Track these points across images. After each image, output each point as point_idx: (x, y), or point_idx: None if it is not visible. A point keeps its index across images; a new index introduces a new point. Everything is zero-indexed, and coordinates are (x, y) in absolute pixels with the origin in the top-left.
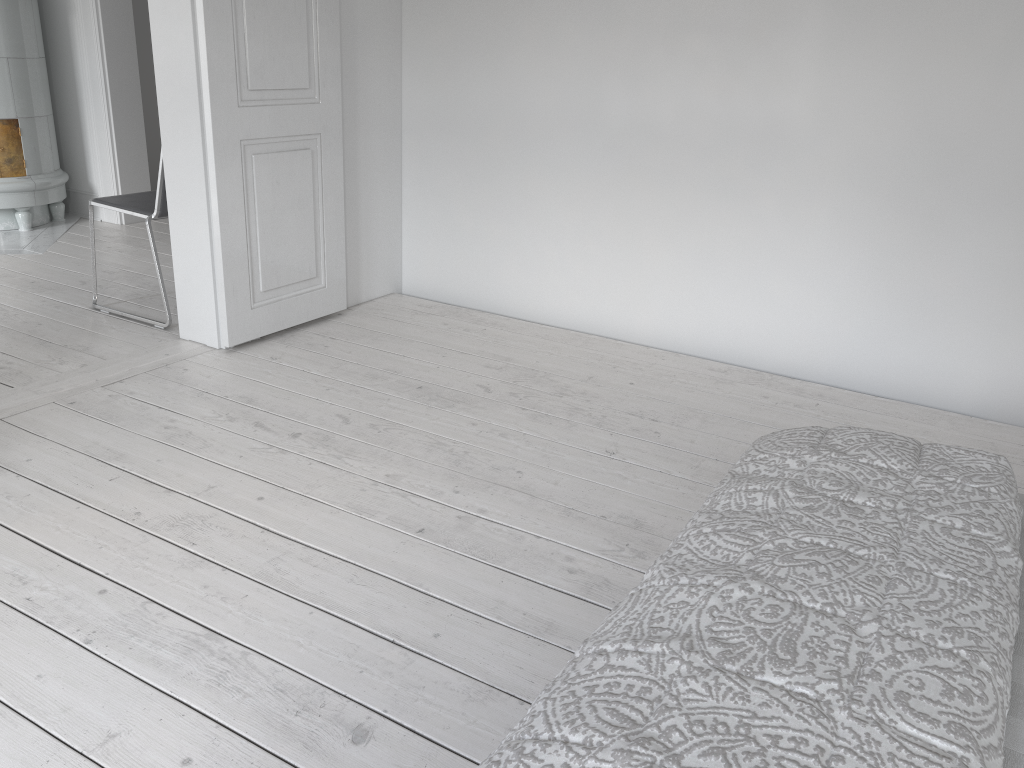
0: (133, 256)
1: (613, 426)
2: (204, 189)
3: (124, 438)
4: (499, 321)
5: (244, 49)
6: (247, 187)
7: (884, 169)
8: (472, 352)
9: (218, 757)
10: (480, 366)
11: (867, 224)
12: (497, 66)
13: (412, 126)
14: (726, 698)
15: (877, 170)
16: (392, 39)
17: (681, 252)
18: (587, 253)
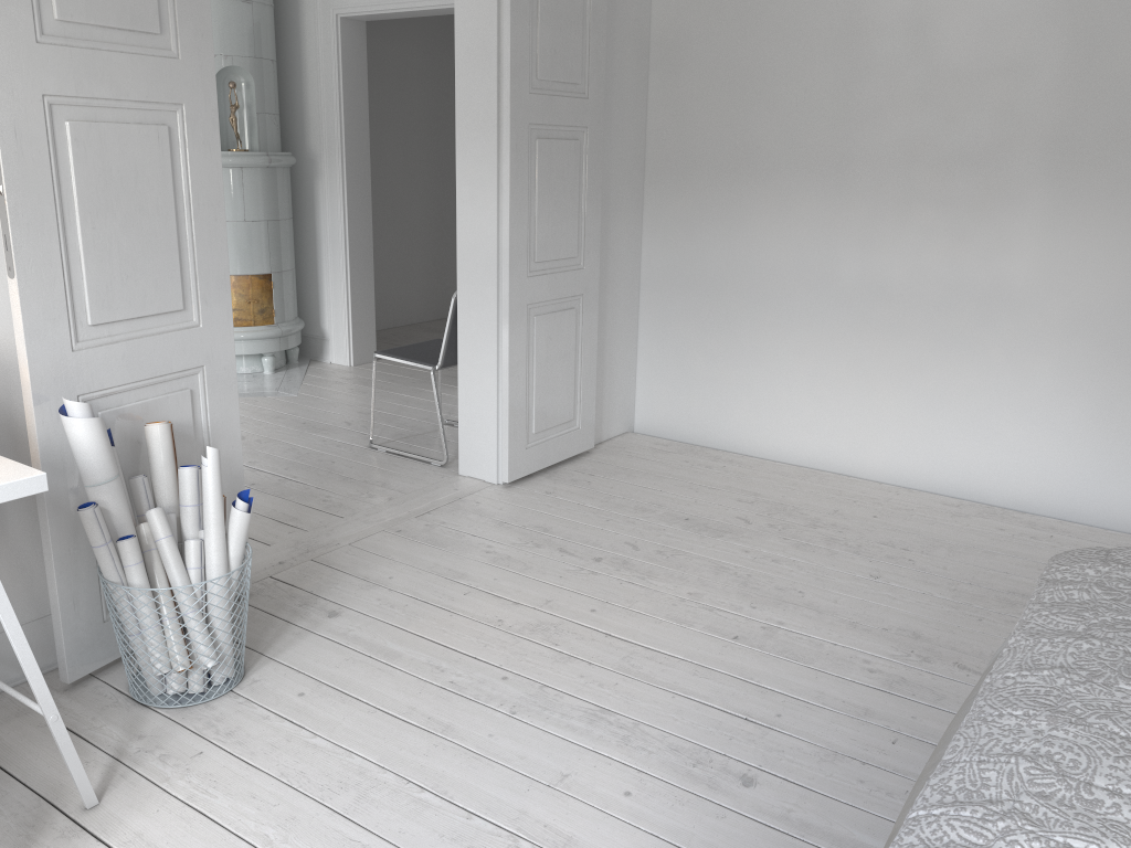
0: (377, 397)
1: (870, 554)
2: (495, 346)
3: (457, 560)
4: (734, 458)
5: (534, 229)
6: (529, 343)
7: (1105, 325)
8: (721, 487)
9: (649, 791)
10: (733, 500)
11: (1090, 373)
12: (734, 231)
13: (650, 282)
14: (1100, 694)
15: (1098, 326)
16: (636, 207)
17: (911, 396)
18: (819, 396)
